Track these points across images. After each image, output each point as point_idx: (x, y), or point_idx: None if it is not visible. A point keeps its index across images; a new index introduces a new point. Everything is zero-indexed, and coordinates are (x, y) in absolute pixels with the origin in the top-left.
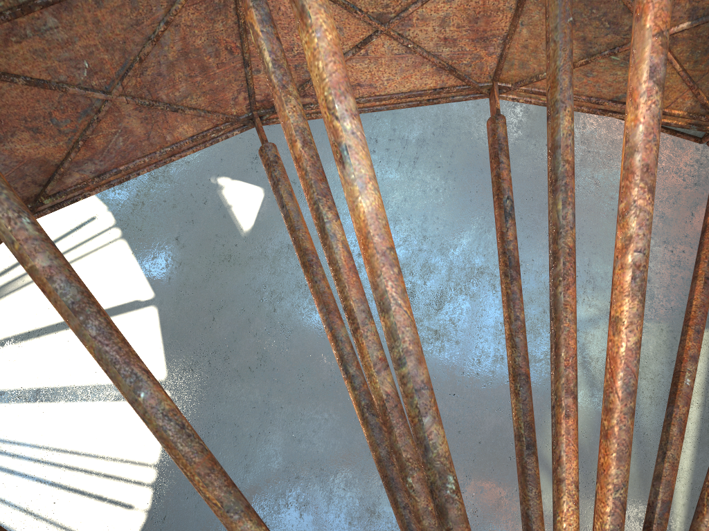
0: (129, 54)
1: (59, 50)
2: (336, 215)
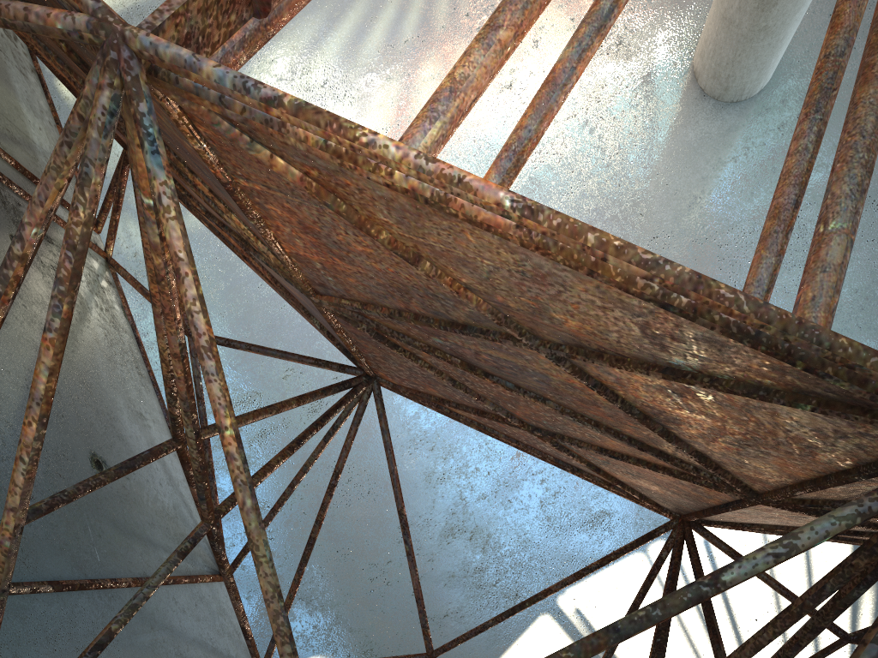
0: (491, 400)
1: (569, 426)
2: None
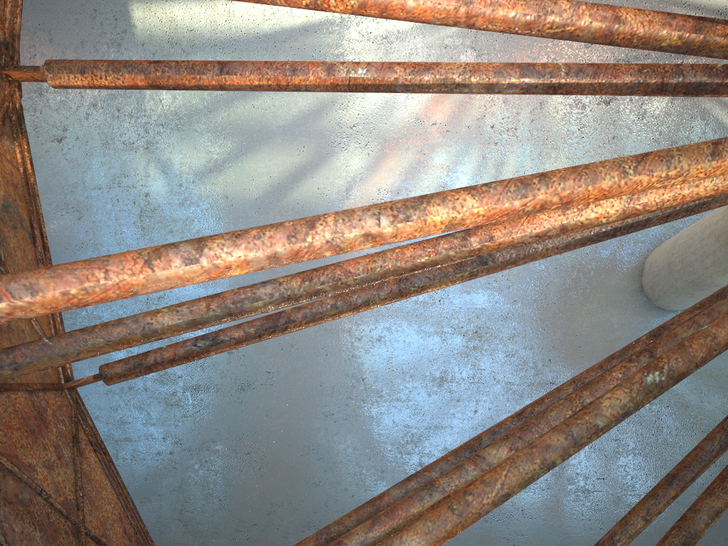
0: None
1: None
2: (340, 545)
